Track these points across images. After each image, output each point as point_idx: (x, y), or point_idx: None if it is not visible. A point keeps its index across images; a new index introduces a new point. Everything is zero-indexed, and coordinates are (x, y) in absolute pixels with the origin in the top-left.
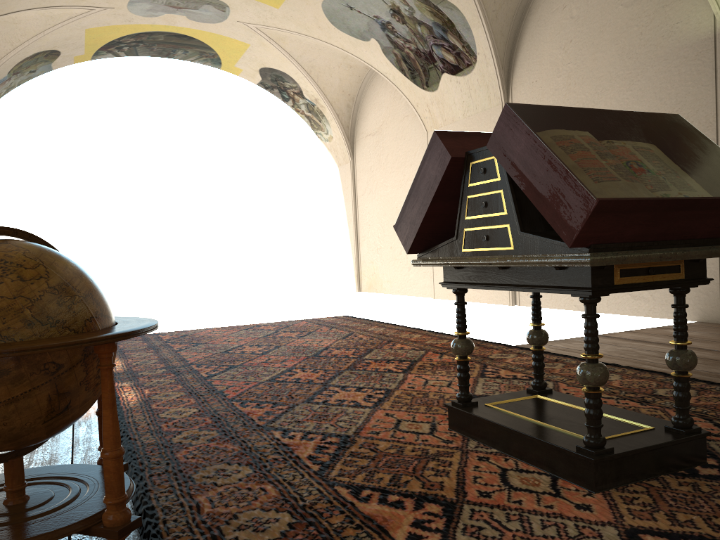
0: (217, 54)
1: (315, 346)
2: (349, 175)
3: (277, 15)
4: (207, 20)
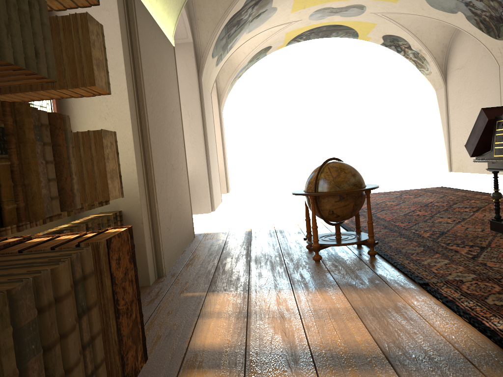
0: (356, 31)
1: (424, 202)
2: (443, 96)
3: (395, 6)
4: (351, 15)
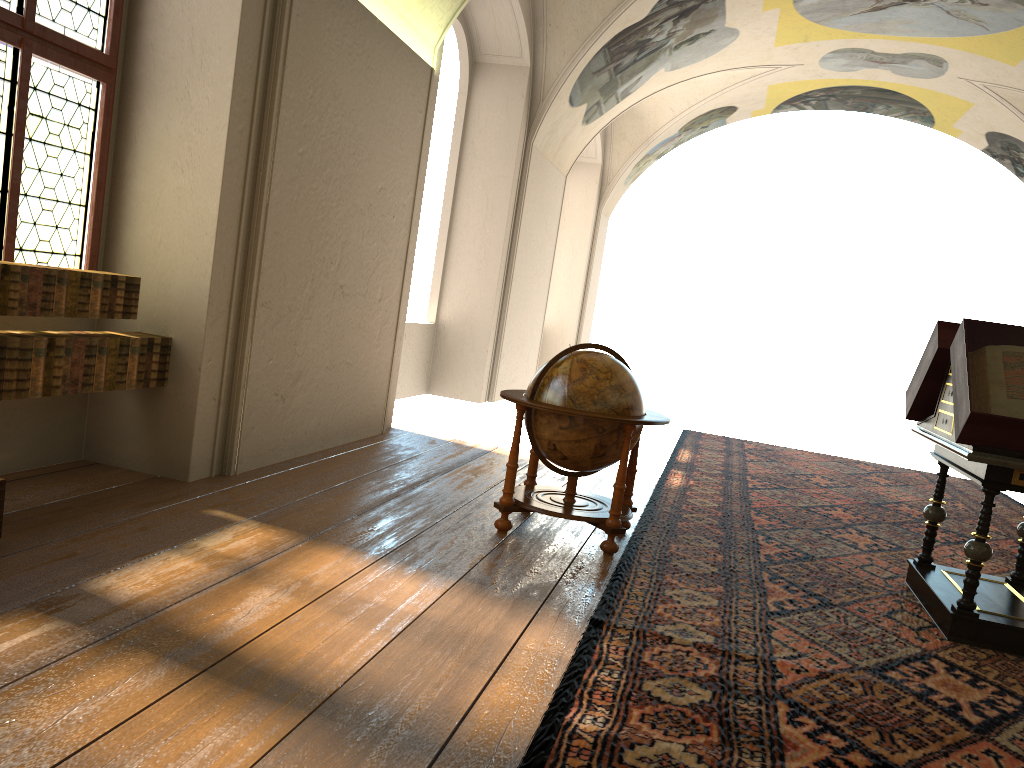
0: (929, 111)
1: (888, 498)
2: None
3: (1012, 73)
4: (917, 75)
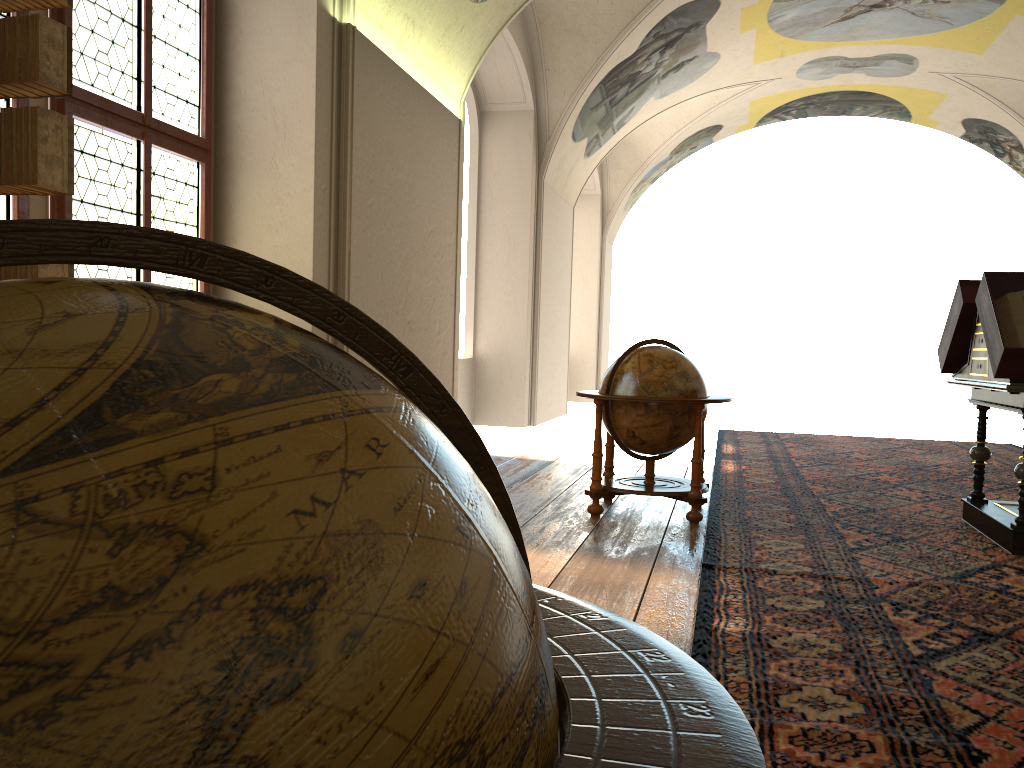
0: (905, 107)
1: (927, 463)
2: None
3: (980, 61)
4: (890, 75)
